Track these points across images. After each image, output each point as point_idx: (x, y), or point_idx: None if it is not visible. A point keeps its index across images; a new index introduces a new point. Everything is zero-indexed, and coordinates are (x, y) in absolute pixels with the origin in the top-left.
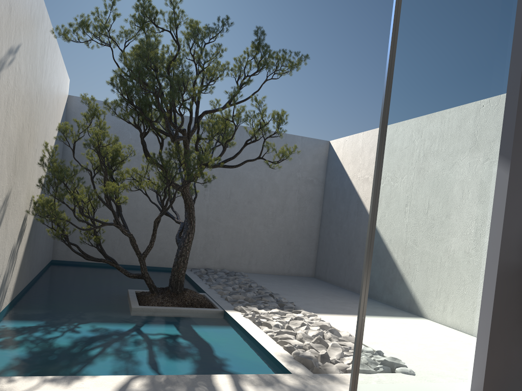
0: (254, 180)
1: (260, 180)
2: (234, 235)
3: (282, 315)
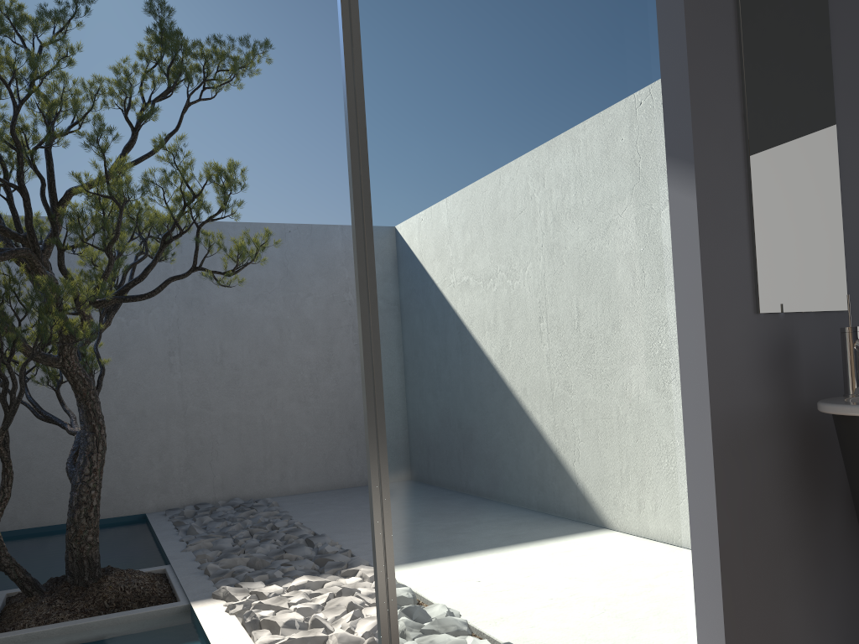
0: (264, 321)
1: (276, 319)
2: (244, 430)
3: (317, 588)
